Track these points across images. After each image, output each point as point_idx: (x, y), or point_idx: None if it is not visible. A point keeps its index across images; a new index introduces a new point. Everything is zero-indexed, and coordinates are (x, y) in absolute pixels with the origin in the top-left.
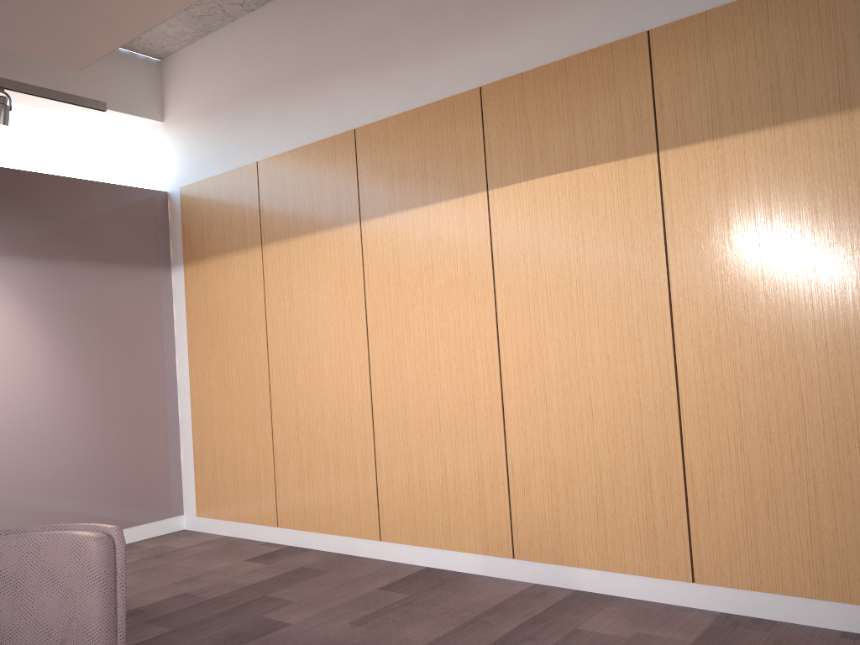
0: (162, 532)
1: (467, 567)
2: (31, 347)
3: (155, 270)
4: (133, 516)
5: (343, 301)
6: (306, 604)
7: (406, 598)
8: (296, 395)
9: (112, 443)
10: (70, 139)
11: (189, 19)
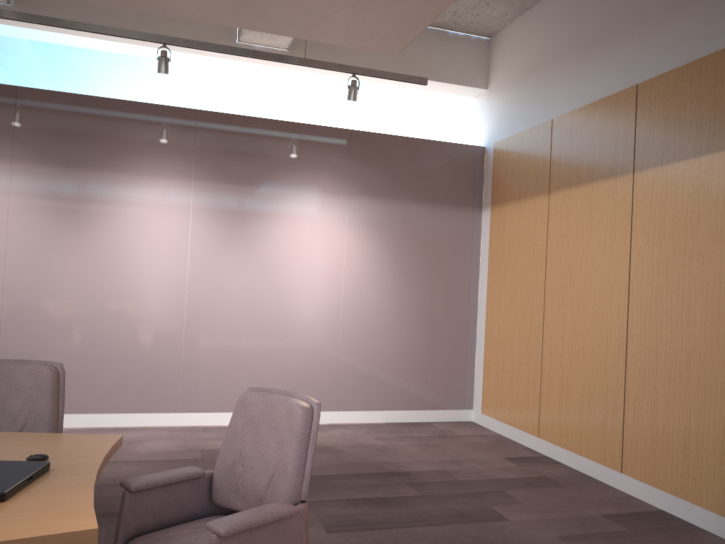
0: (454, 419)
1: (701, 522)
2: (372, 263)
3: (469, 211)
4: (432, 402)
5: (610, 246)
6: (531, 508)
7: (623, 531)
8: (563, 327)
9: (422, 342)
10: (417, 108)
11: (508, 1)
